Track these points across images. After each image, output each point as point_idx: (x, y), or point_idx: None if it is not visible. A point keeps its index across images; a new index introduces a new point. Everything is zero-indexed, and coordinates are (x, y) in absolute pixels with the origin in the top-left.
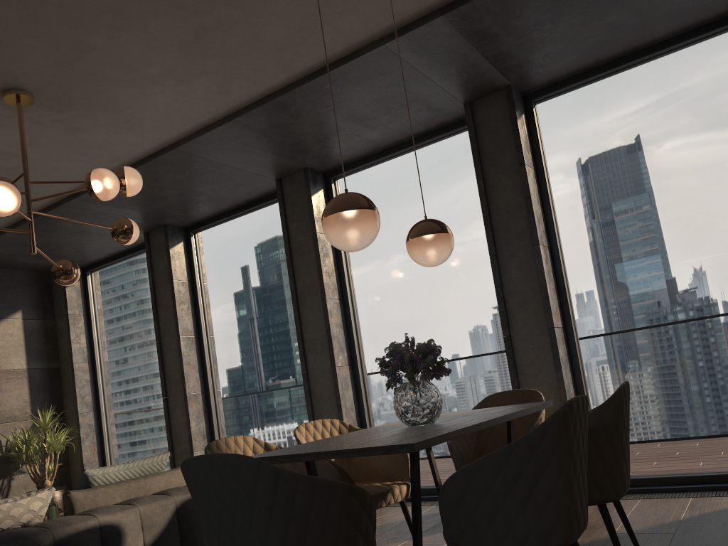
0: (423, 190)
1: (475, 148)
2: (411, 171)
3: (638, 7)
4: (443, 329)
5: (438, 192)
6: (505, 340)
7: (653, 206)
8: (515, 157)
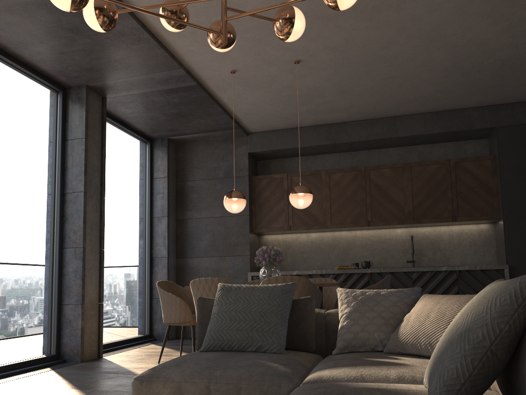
0: (21, 108)
1: (87, 118)
2: (15, 85)
3: (168, 121)
4: (15, 227)
5: (31, 117)
6: (83, 250)
7: (119, 201)
8: (100, 139)
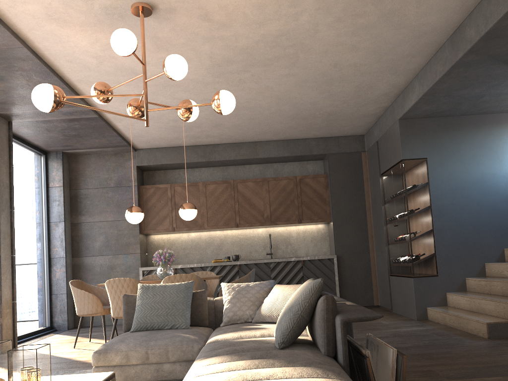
0: None
1: None
2: None
3: (65, 140)
4: None
5: None
6: None
7: (21, 210)
8: (8, 159)
